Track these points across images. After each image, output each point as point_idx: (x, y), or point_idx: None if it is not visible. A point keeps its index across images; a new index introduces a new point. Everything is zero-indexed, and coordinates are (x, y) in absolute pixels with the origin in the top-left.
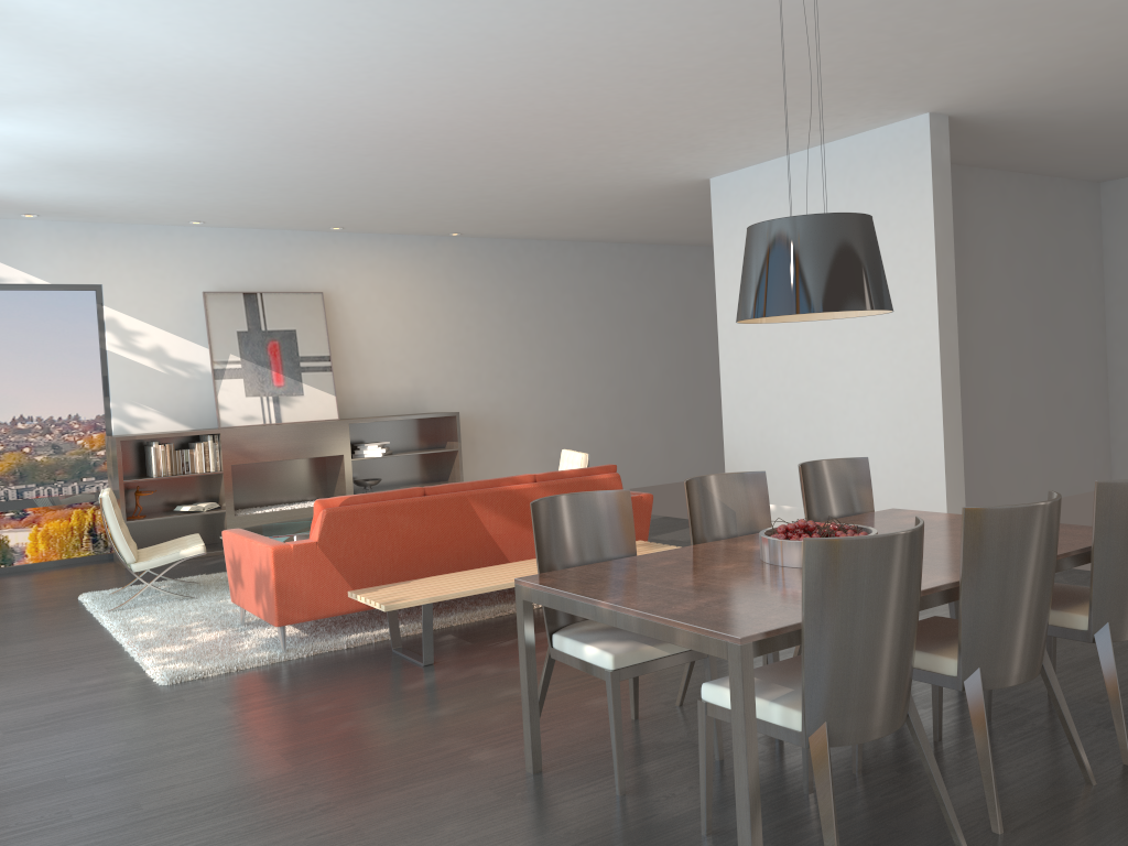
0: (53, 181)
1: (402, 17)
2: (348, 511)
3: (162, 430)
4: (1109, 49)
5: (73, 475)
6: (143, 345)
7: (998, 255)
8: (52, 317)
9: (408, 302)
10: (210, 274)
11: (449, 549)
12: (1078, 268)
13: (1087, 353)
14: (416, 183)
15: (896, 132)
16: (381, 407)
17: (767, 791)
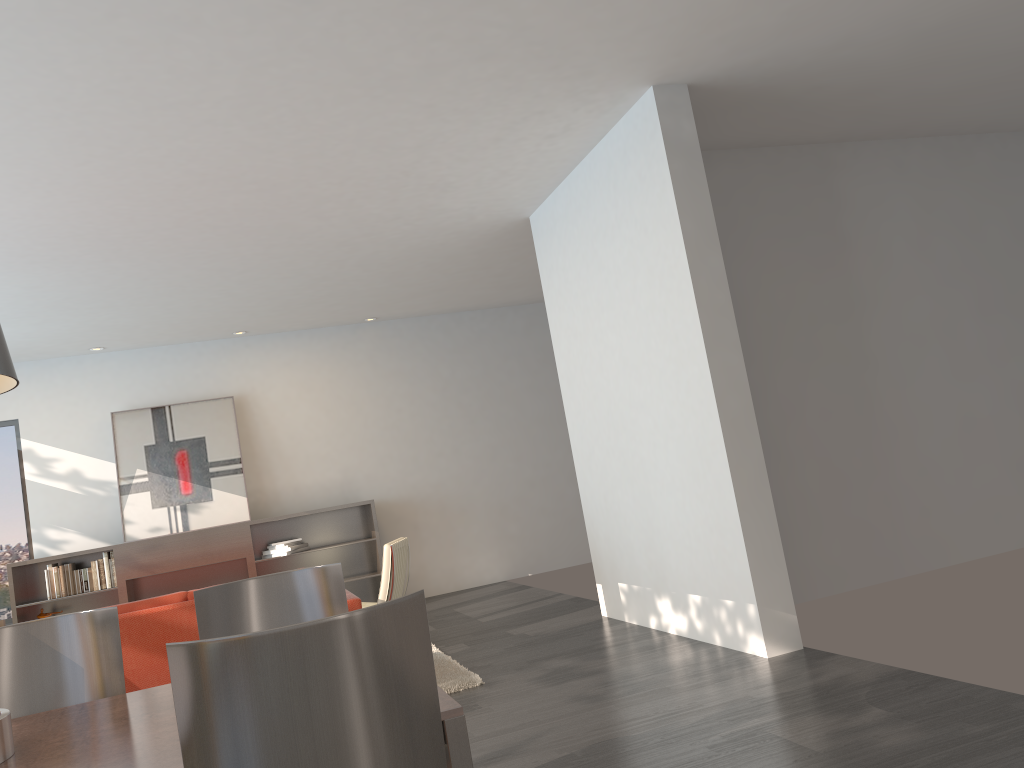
0: None
1: None
2: None
3: (82, 549)
4: None
5: None
6: (60, 470)
7: (903, 240)
8: None
9: (330, 393)
10: (123, 395)
11: None
12: None
13: None
14: (219, 278)
15: (633, 119)
16: (309, 501)
17: None
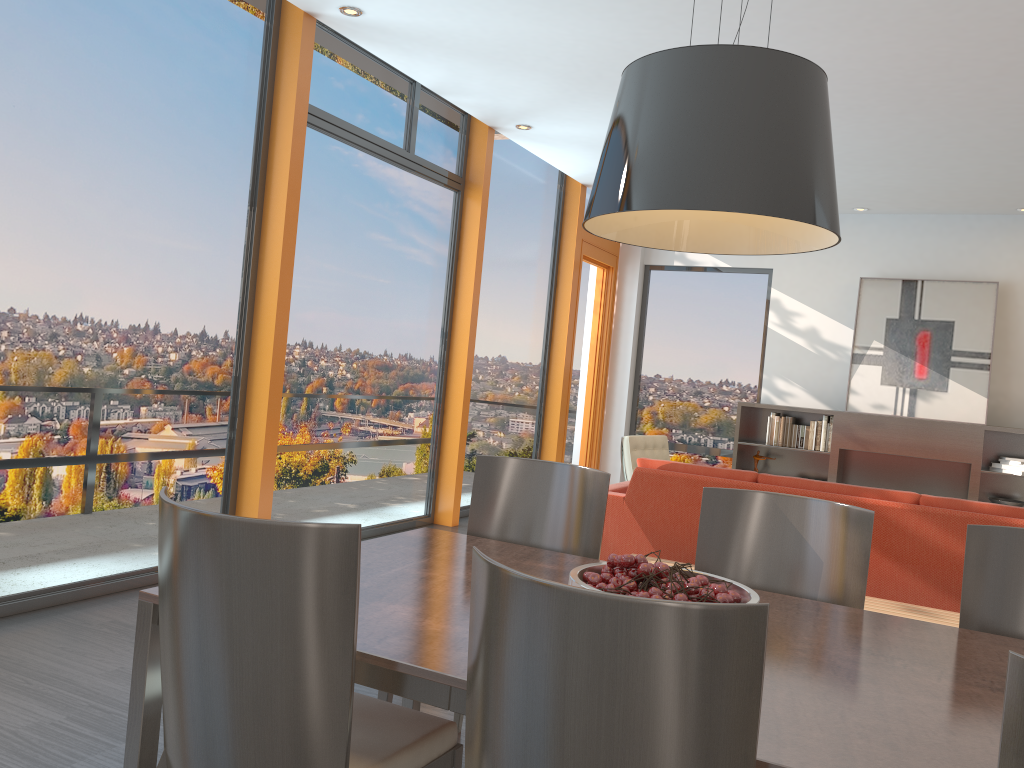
0: None
1: None
2: (656, 475)
3: (803, 405)
4: None
5: (724, 432)
6: (799, 325)
7: None
8: (730, 296)
9: None
10: (875, 261)
11: None
12: None
13: None
14: None
15: None
16: None
17: None
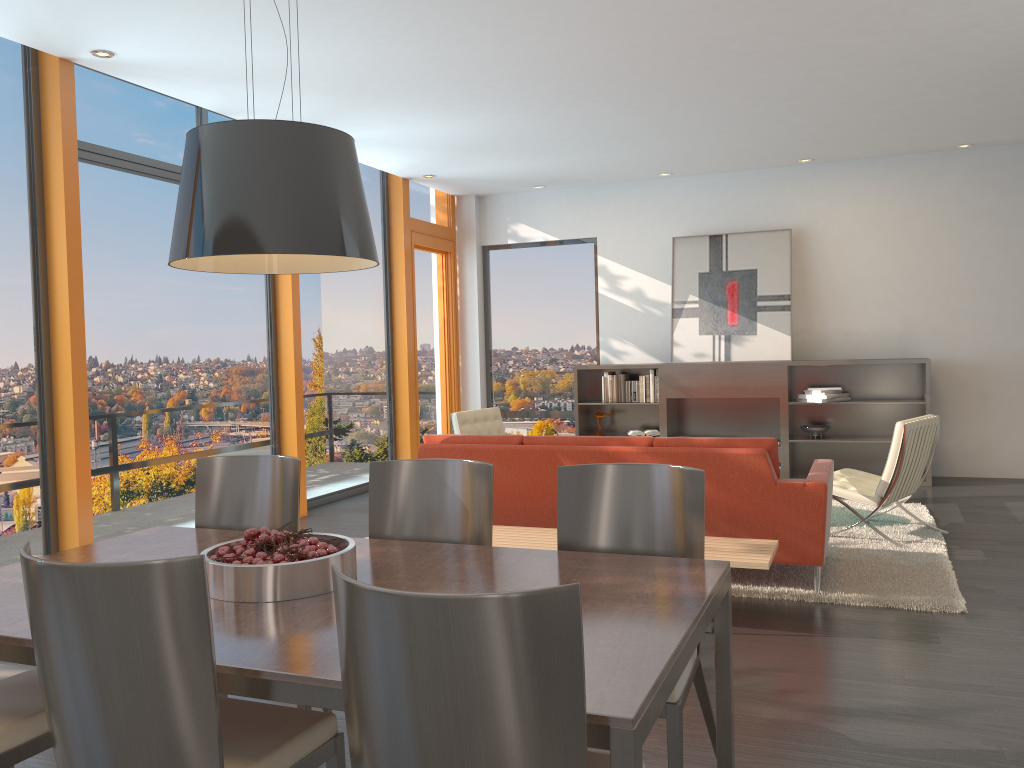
0: (487, 161)
1: None
2: (437, 449)
3: (637, 362)
4: None
5: (572, 395)
6: (625, 287)
7: None
8: (562, 267)
9: (901, 232)
10: (685, 220)
11: (542, 502)
12: None
13: None
14: (765, 106)
15: None
16: (860, 349)
17: None
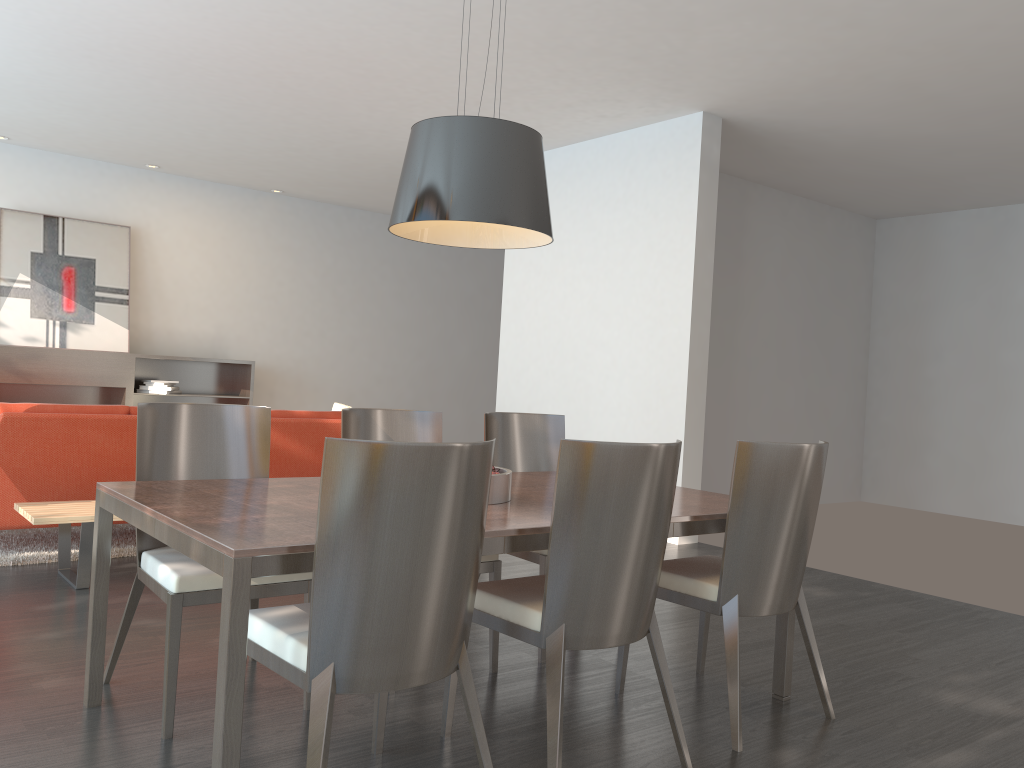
0: None
1: None
2: (31, 419)
3: None
4: (860, 59)
5: None
6: None
7: (773, 269)
8: None
9: (221, 250)
10: (12, 192)
11: None
12: (849, 294)
13: (849, 373)
14: (216, 121)
15: (673, 128)
16: (180, 348)
17: (332, 747)
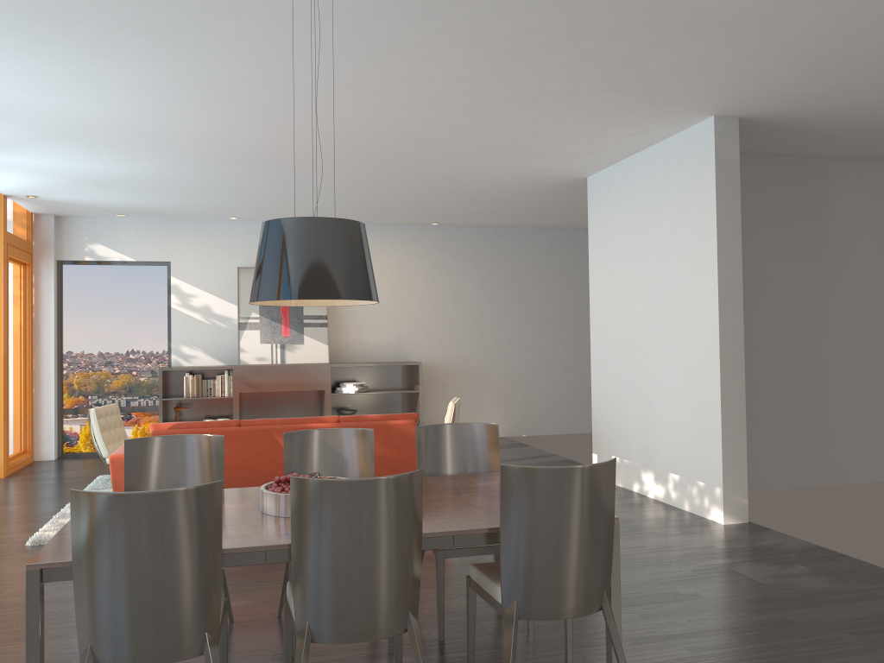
0: (103, 192)
1: (162, 73)
2: (169, 434)
3: (205, 364)
4: (820, 49)
5: (144, 392)
6: (195, 304)
7: (869, 240)
8: (137, 284)
9: (396, 276)
10: (246, 254)
11: (257, 469)
12: None
13: None
14: (349, 187)
15: (693, 134)
16: (370, 355)
17: None
